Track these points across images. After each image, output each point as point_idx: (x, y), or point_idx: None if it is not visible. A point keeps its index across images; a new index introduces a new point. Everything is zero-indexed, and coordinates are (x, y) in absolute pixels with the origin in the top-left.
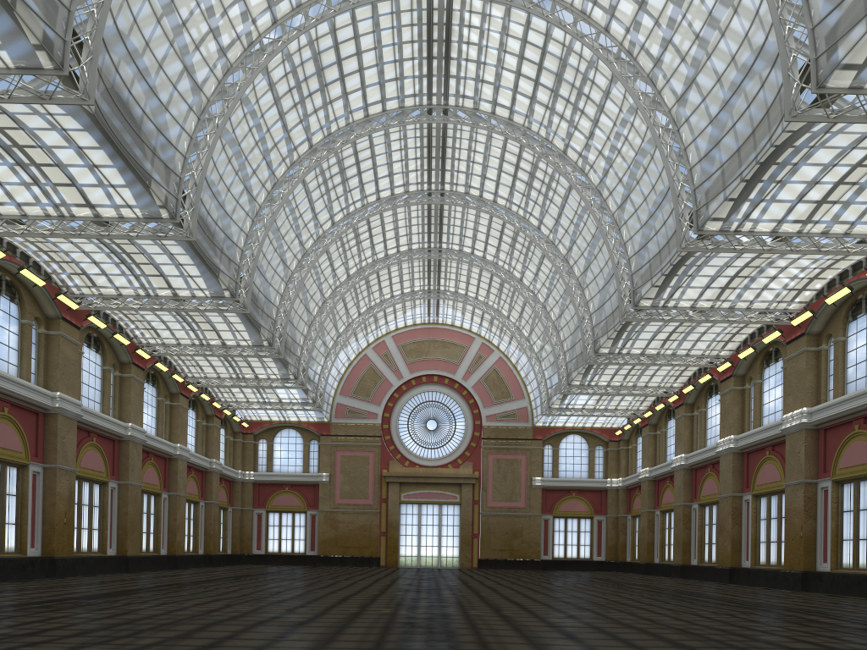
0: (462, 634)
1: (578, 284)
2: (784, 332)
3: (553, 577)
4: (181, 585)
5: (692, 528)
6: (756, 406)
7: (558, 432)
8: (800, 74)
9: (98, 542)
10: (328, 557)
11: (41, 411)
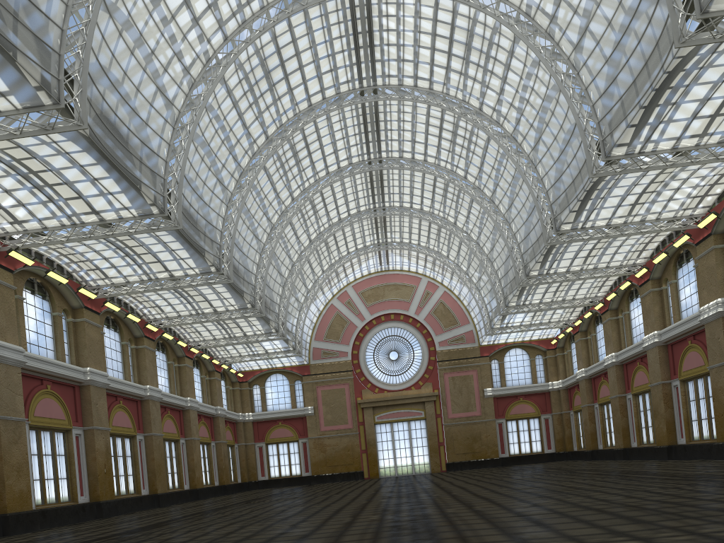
0: (443, 531)
1: (505, 220)
2: (692, 235)
3: (512, 472)
4: (203, 513)
5: (629, 416)
6: (674, 303)
7: (501, 347)
8: (684, 5)
9: (133, 485)
10: (320, 476)
11: (76, 385)
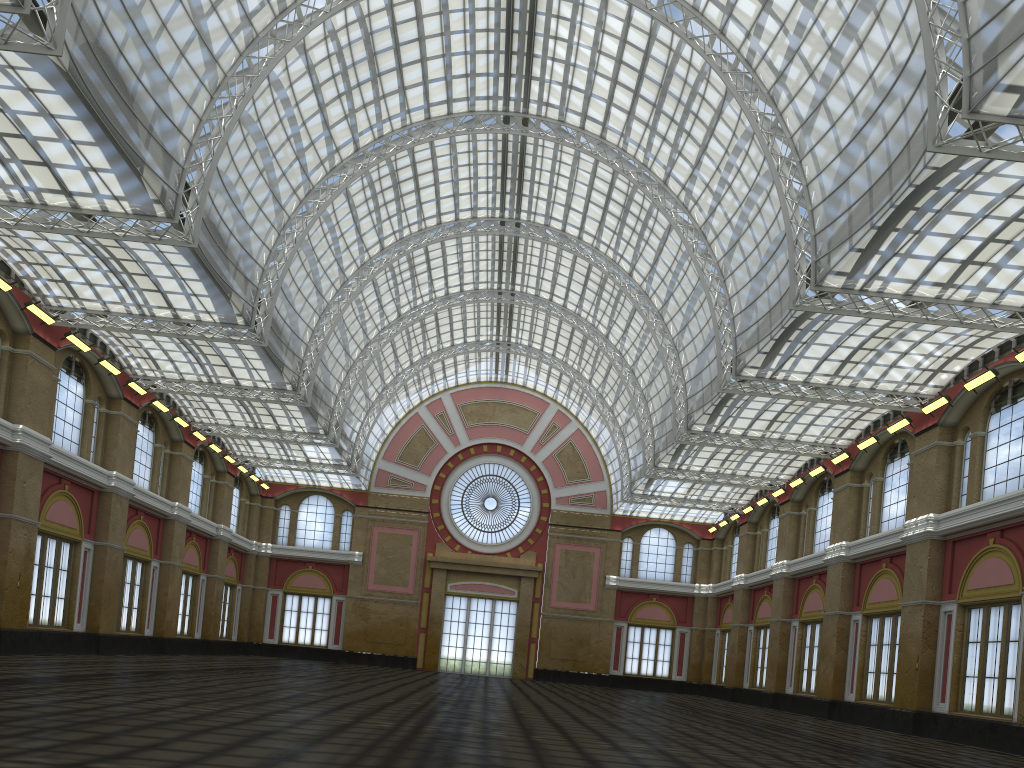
0: (465, 762)
1: (673, 346)
2: (913, 421)
3: (619, 697)
4: (151, 674)
5: (789, 650)
6: (875, 509)
7: (641, 523)
8: (950, 96)
9: (63, 614)
10: (354, 653)
11: None
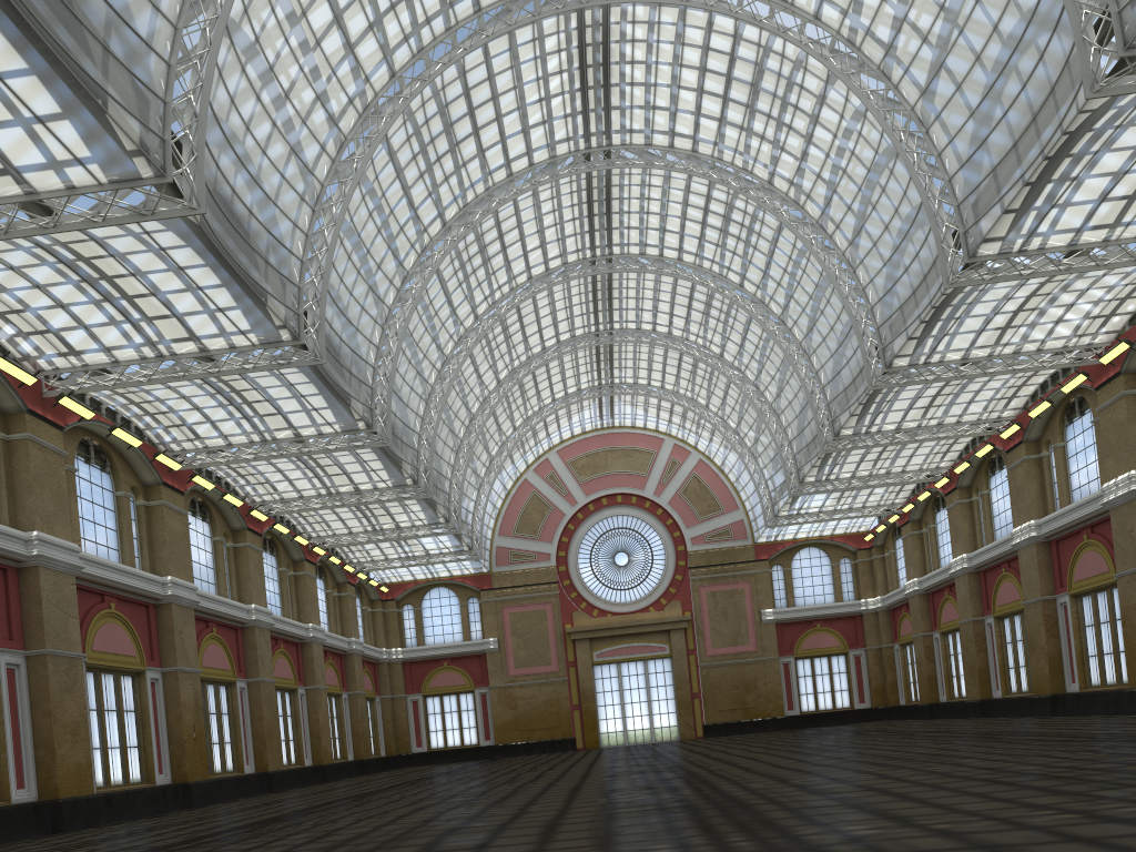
0: (768, 810)
1: (802, 351)
2: (1090, 374)
3: (812, 736)
4: (355, 798)
5: (988, 650)
6: (1061, 478)
7: (788, 546)
8: (1097, 35)
9: (232, 758)
10: (508, 745)
11: (151, 603)
